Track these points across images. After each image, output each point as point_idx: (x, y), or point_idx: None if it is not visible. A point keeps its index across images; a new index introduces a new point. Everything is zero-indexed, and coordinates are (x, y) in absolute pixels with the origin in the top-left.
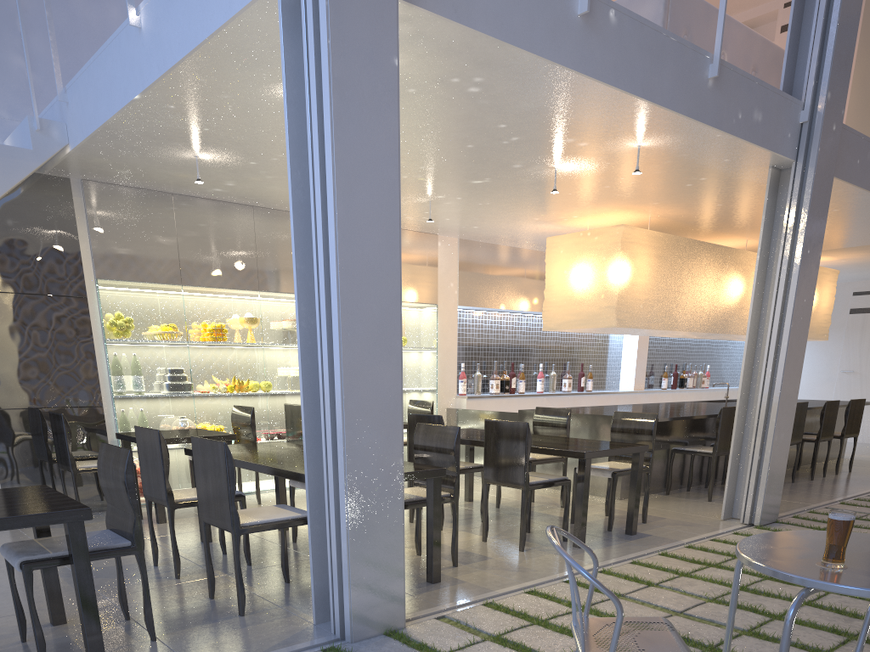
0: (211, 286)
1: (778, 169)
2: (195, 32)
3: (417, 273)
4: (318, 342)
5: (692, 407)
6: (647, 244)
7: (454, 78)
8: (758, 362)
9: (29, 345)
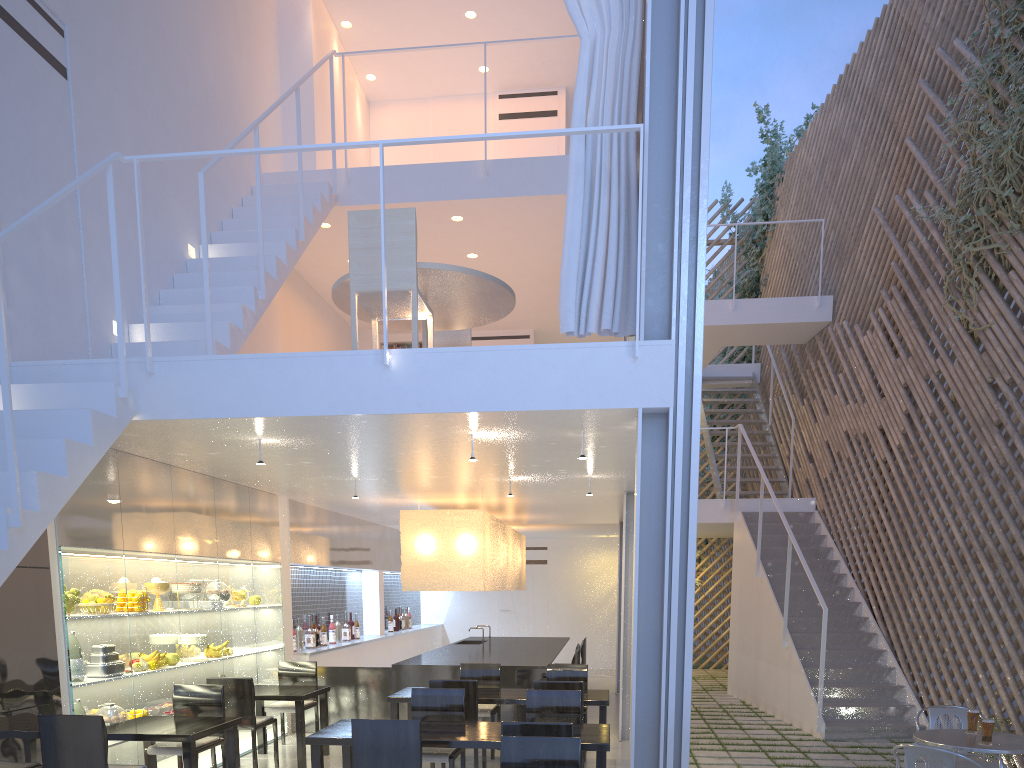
0: (144, 550)
1: (626, 492)
2: (502, 401)
3: (268, 532)
4: (663, 642)
5: (498, 652)
6: (488, 524)
7: (592, 444)
8: (626, 622)
9: (0, 631)
